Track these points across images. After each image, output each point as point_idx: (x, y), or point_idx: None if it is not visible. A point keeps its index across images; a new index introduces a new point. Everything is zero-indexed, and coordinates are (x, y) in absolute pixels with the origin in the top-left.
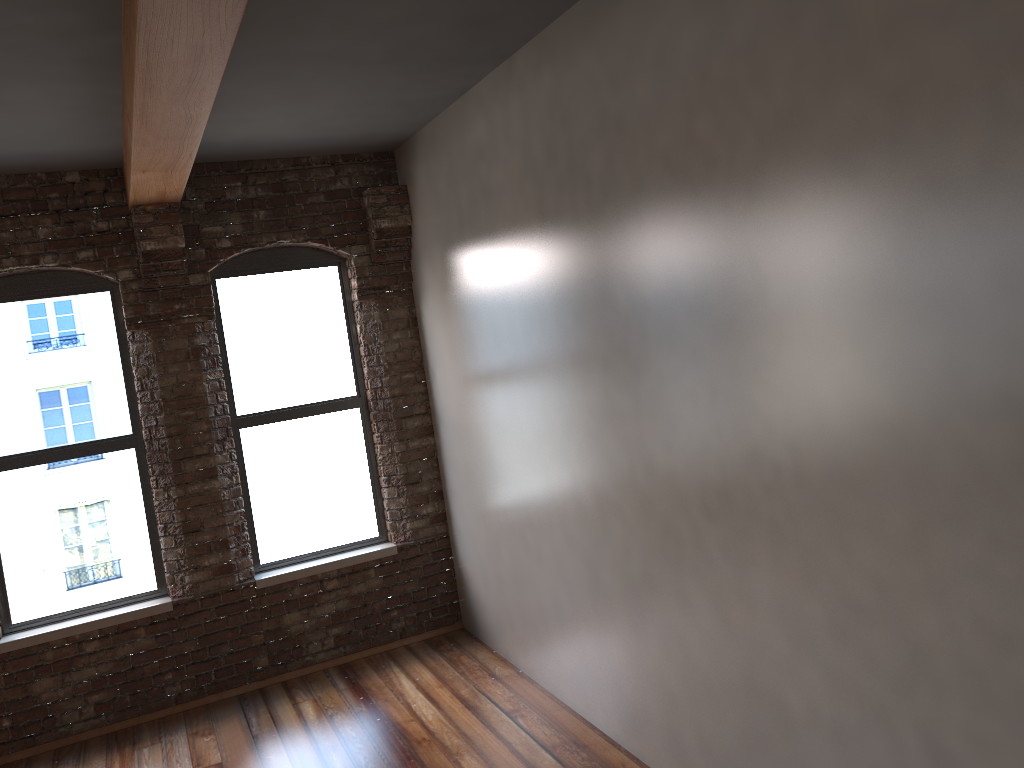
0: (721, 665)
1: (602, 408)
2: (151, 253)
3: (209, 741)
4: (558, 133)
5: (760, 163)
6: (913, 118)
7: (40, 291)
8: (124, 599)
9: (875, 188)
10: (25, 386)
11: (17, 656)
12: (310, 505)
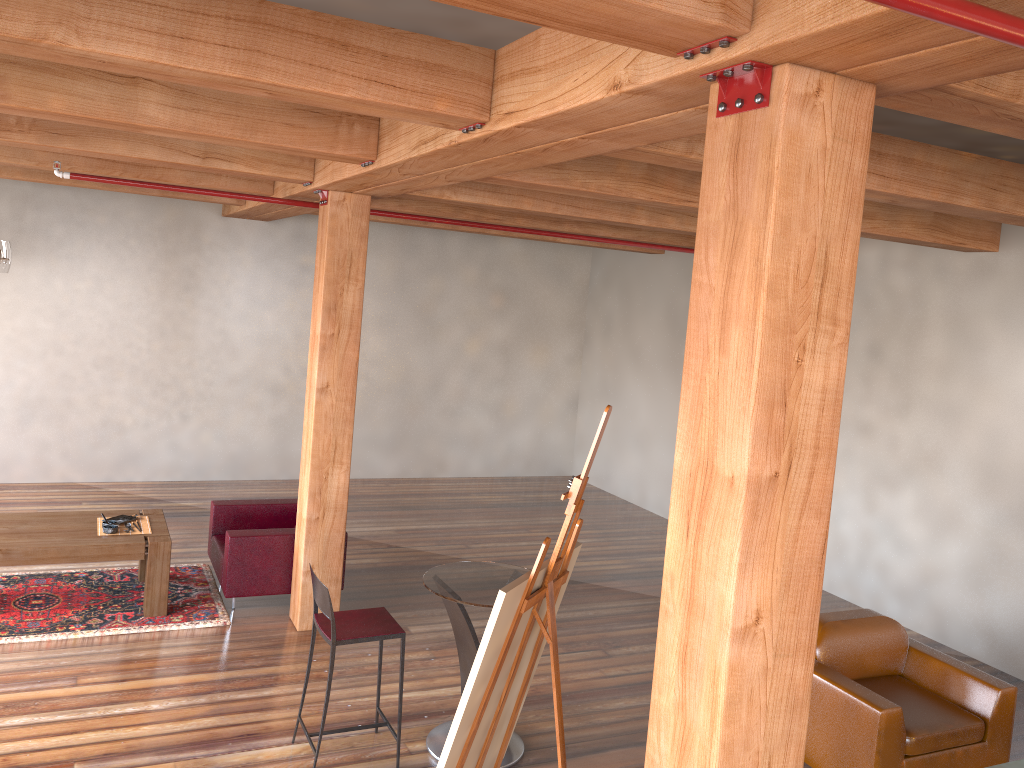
0: (88, 420)
1: (26, 328)
2: None
3: None
4: (28, 210)
5: (157, 261)
6: (212, 267)
7: None
8: None
9: (197, 279)
10: None
11: None
12: None
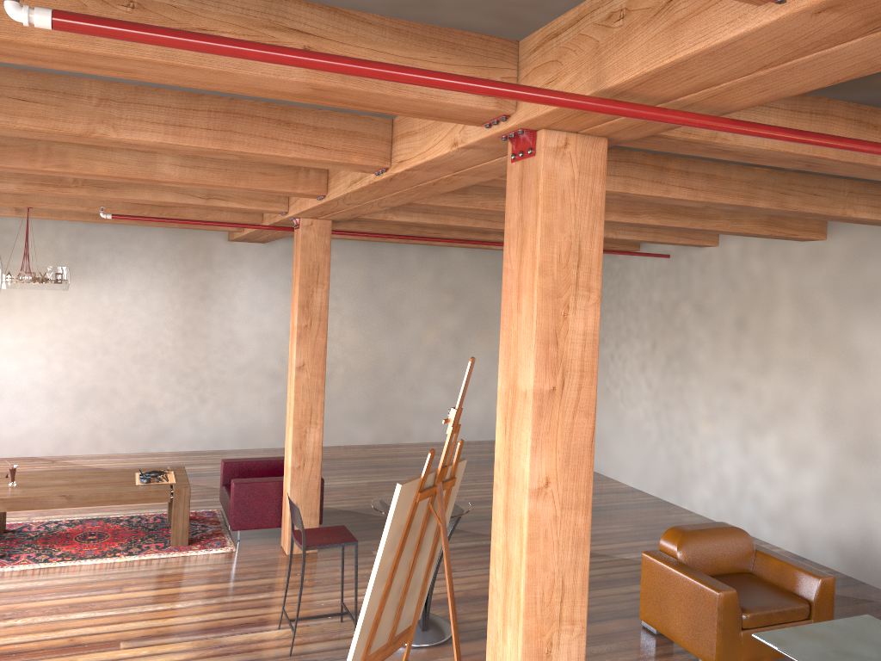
0: (129, 404)
1: (81, 334)
2: None
3: None
4: (81, 243)
5: (179, 278)
6: (221, 280)
7: None
8: None
9: (210, 290)
10: None
11: None
12: None
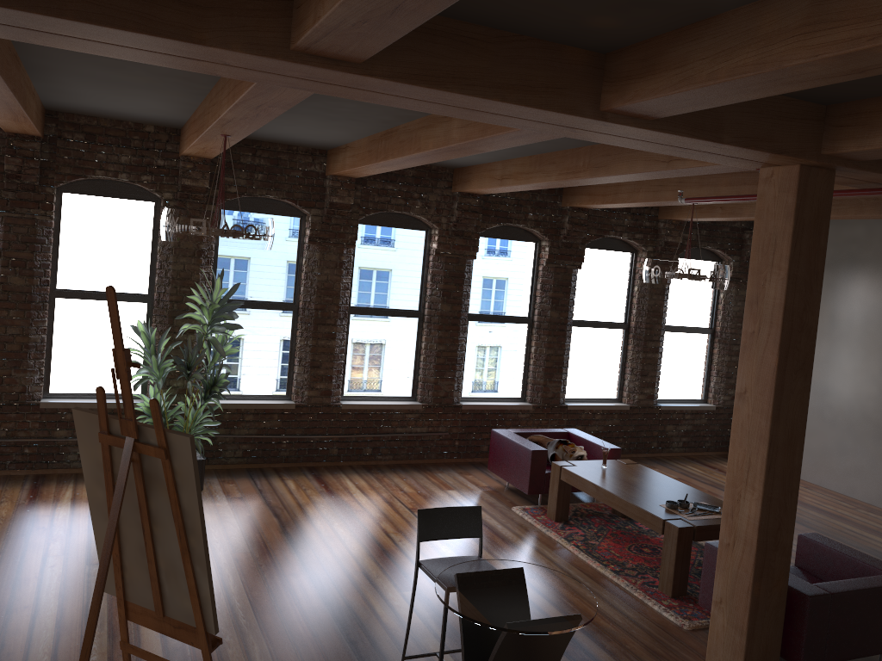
0: None
1: None
2: (667, 242)
3: (659, 470)
4: None
5: None
6: None
7: (609, 247)
8: (605, 399)
9: None
10: (592, 289)
11: (572, 412)
12: (681, 376)
